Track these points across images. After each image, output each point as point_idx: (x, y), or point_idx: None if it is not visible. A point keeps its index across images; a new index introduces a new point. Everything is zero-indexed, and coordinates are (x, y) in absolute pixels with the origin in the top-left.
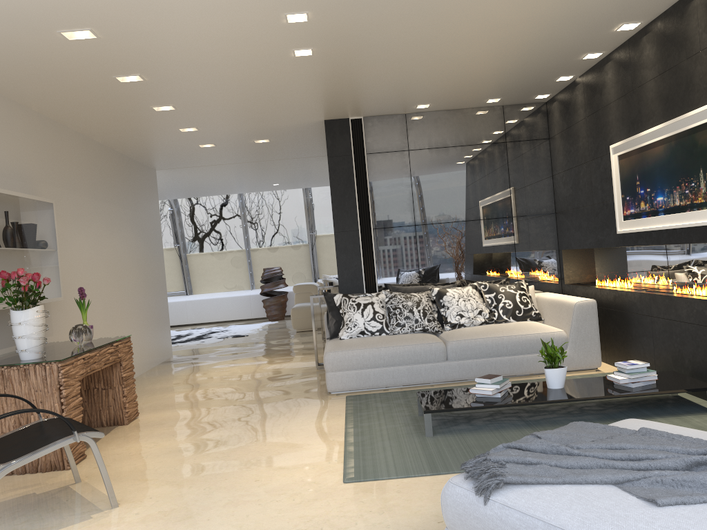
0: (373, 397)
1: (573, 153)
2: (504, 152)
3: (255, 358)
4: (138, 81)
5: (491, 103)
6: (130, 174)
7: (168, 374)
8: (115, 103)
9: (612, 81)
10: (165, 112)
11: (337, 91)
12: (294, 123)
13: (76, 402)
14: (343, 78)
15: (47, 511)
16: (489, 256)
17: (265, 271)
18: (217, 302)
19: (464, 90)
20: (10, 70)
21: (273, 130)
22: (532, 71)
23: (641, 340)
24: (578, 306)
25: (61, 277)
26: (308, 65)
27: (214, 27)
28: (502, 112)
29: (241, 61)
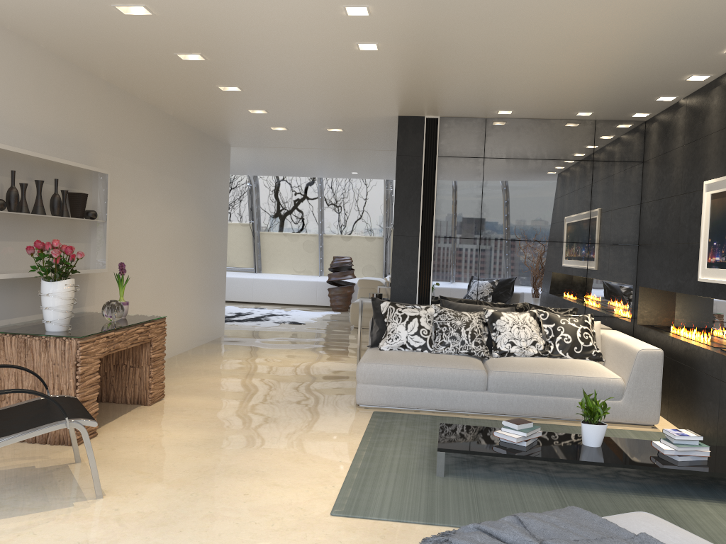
0: (400, 418)
1: (665, 183)
2: (589, 171)
3: (301, 351)
4: (200, 60)
5: (582, 116)
6: (201, 149)
7: (211, 355)
8: (180, 79)
9: (716, 109)
10: (232, 93)
11: (409, 88)
12: (366, 115)
13: (92, 380)
14: (414, 76)
15: (37, 489)
16: (556, 282)
17: (334, 259)
18: (284, 284)
19: (550, 100)
20: (73, 39)
21: (345, 121)
22: (627, 88)
23: (706, 404)
24: (642, 354)
25: (107, 248)
26: (375, 59)
27: (270, 14)
28: (593, 127)
29: (303, 50)
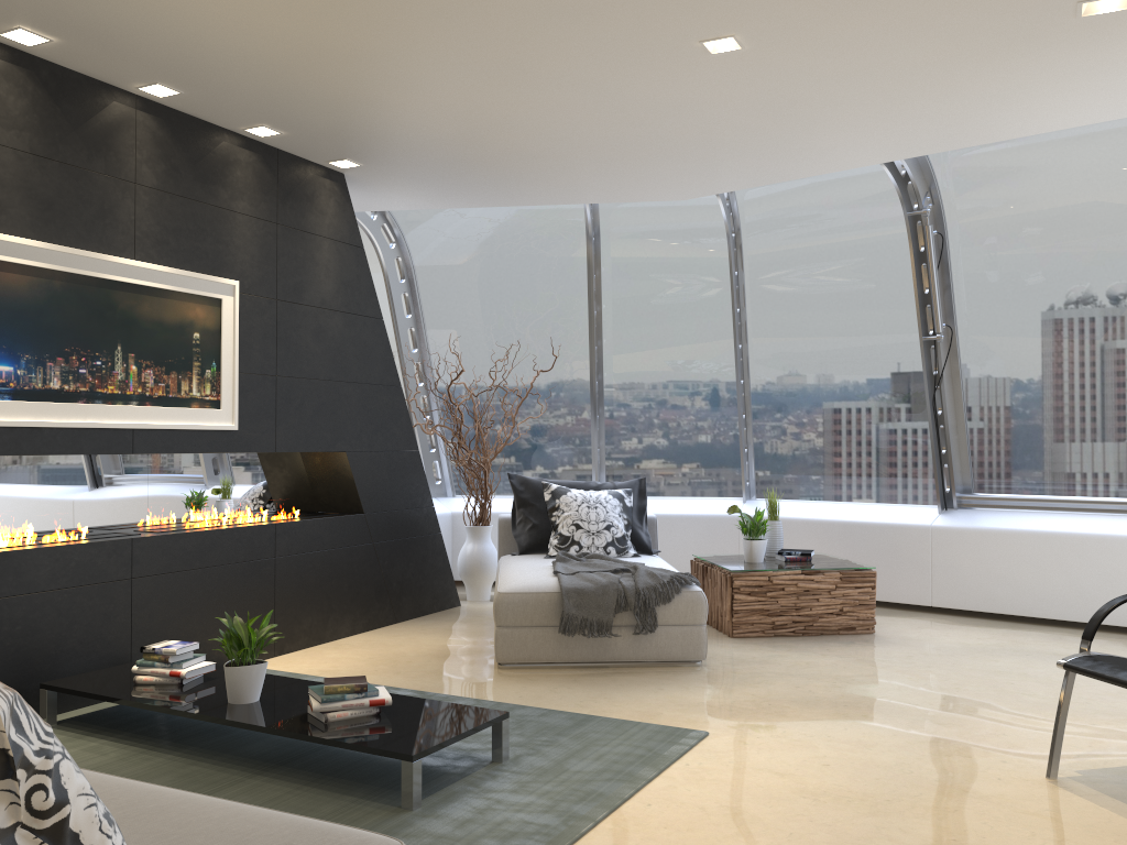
0: None
1: None
2: None
3: None
4: None
5: None
6: None
7: None
8: None
9: None
10: None
11: None
12: None
13: None
14: None
15: None
16: None
17: None
18: None
19: None
20: None
21: None
22: None
23: None
24: None
25: None
26: None
27: None
28: None
29: None
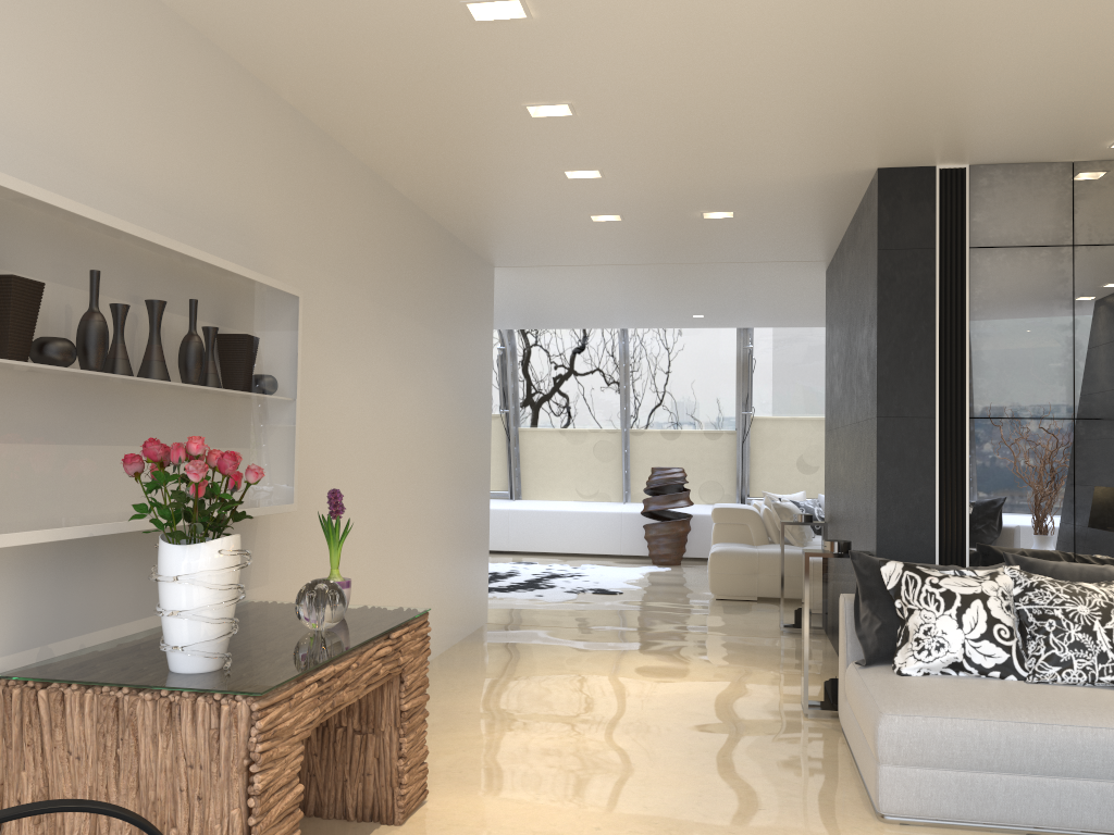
0: None
1: None
2: None
3: (652, 656)
4: (514, 19)
5: None
6: (451, 268)
7: (482, 670)
8: (451, 90)
9: None
10: (548, 124)
11: (962, 81)
12: (808, 172)
13: (286, 803)
14: (1004, 36)
15: None
16: None
17: (655, 473)
18: (563, 519)
19: None
20: None
21: (754, 189)
22: None
23: None
24: None
25: (297, 459)
26: None
27: None
28: None
29: None
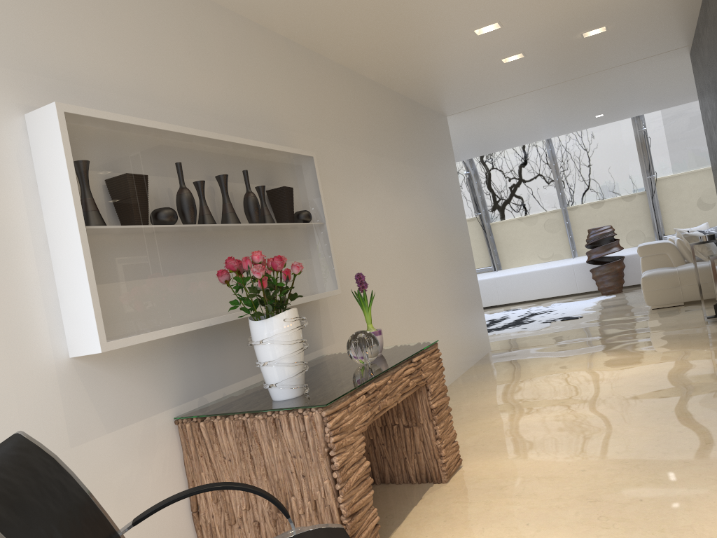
0: None
1: None
2: None
3: (609, 353)
4: None
5: None
6: (416, 122)
7: (490, 380)
8: None
9: None
10: None
11: None
12: None
13: (359, 473)
14: None
15: None
16: None
17: (591, 233)
18: (532, 276)
19: None
20: None
21: (617, 3)
22: None
23: None
24: None
25: (334, 260)
26: None
27: None
28: None
29: None
